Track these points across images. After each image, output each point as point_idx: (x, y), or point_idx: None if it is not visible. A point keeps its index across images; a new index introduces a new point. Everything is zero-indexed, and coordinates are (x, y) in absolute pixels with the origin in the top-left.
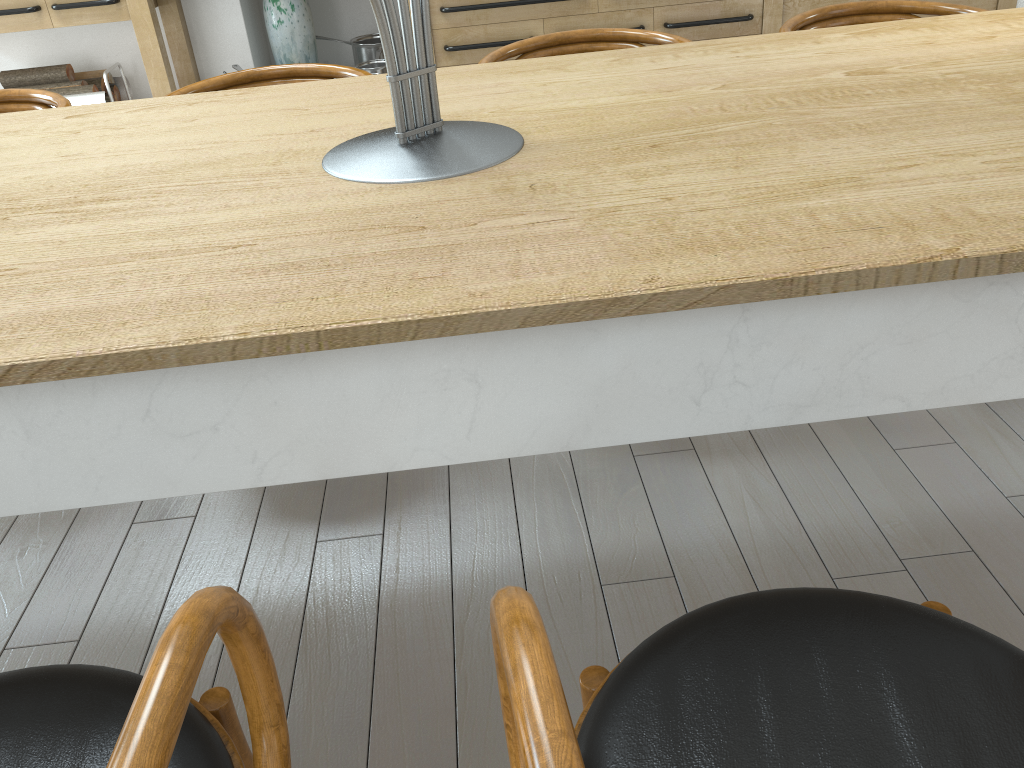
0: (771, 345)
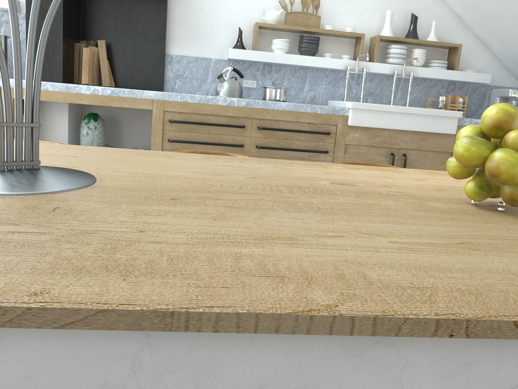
0: (174, 374)
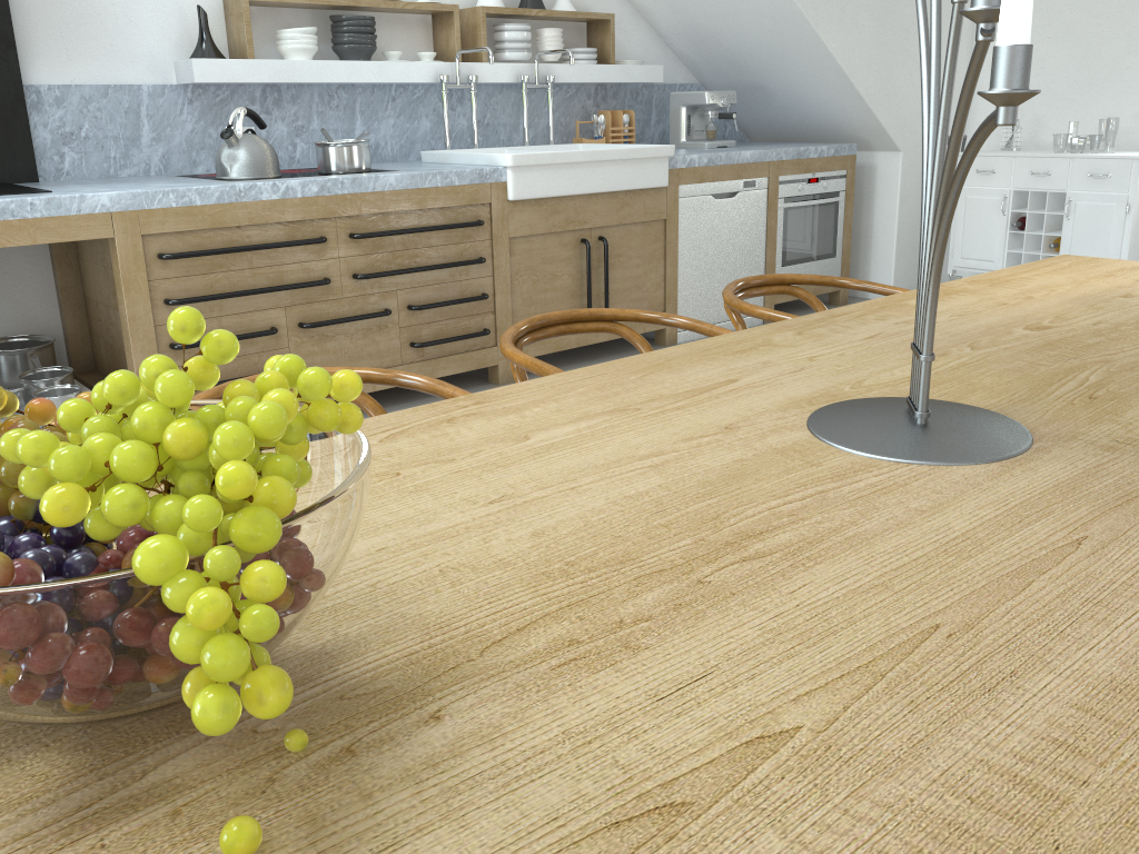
0: None
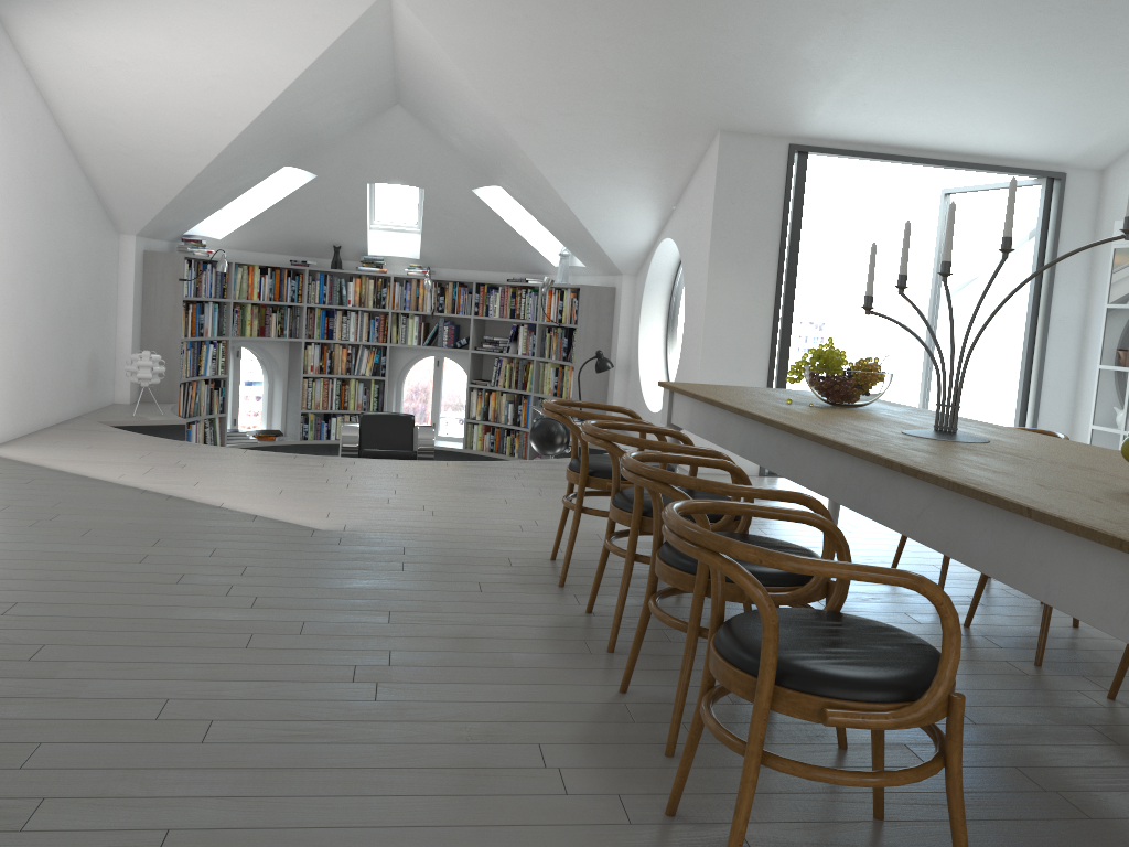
0: (856, 477)
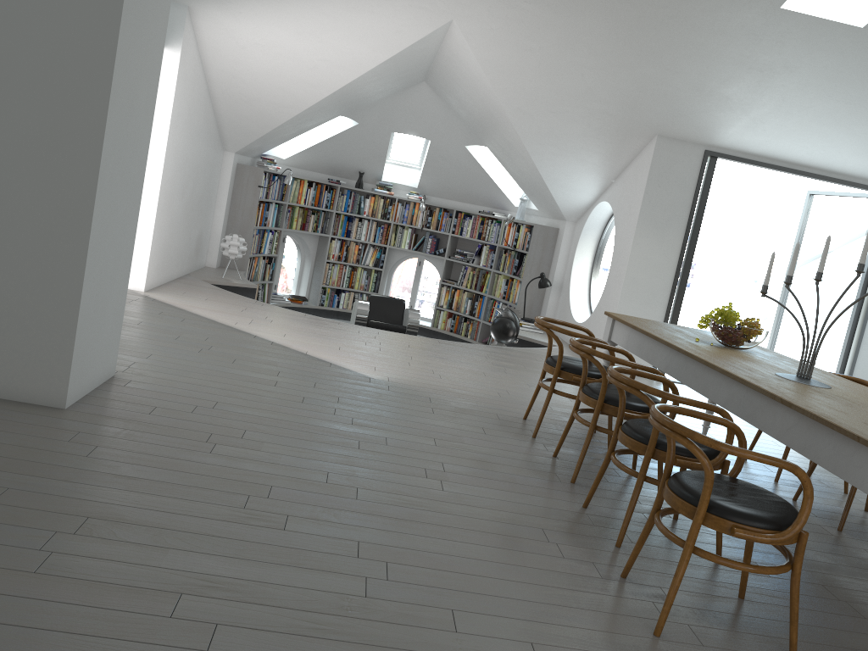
0: (747, 400)
